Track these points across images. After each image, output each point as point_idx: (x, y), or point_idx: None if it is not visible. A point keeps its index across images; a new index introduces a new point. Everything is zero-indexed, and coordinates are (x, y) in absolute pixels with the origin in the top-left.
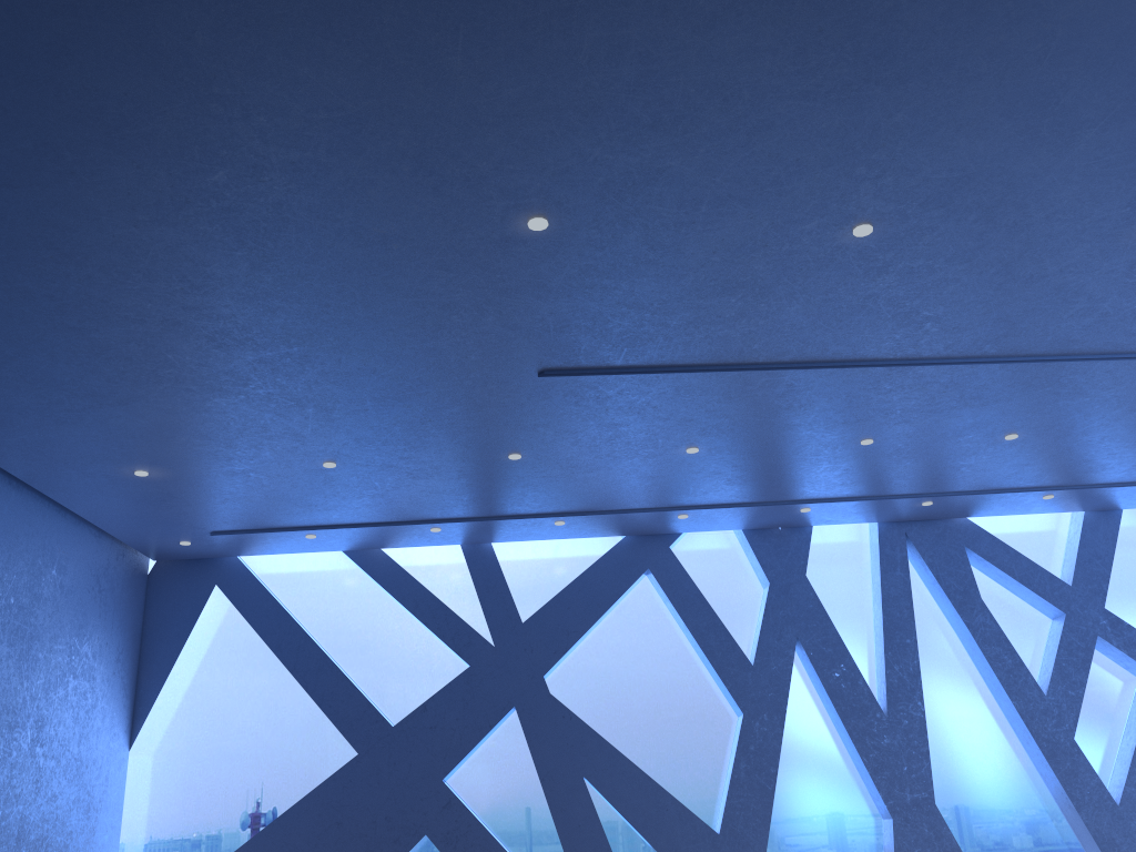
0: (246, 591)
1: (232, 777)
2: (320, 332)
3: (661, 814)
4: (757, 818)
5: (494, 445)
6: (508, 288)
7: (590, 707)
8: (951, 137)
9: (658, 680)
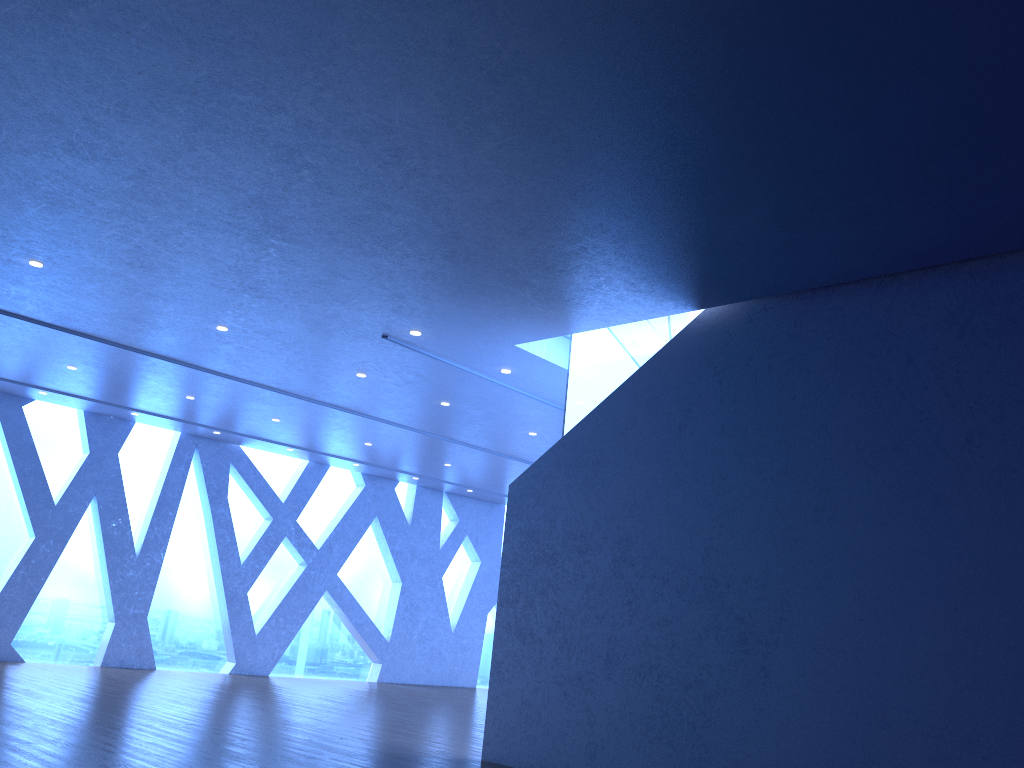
0: None
1: None
2: None
3: None
4: (19, 608)
5: None
6: None
7: None
8: (276, 318)
9: None
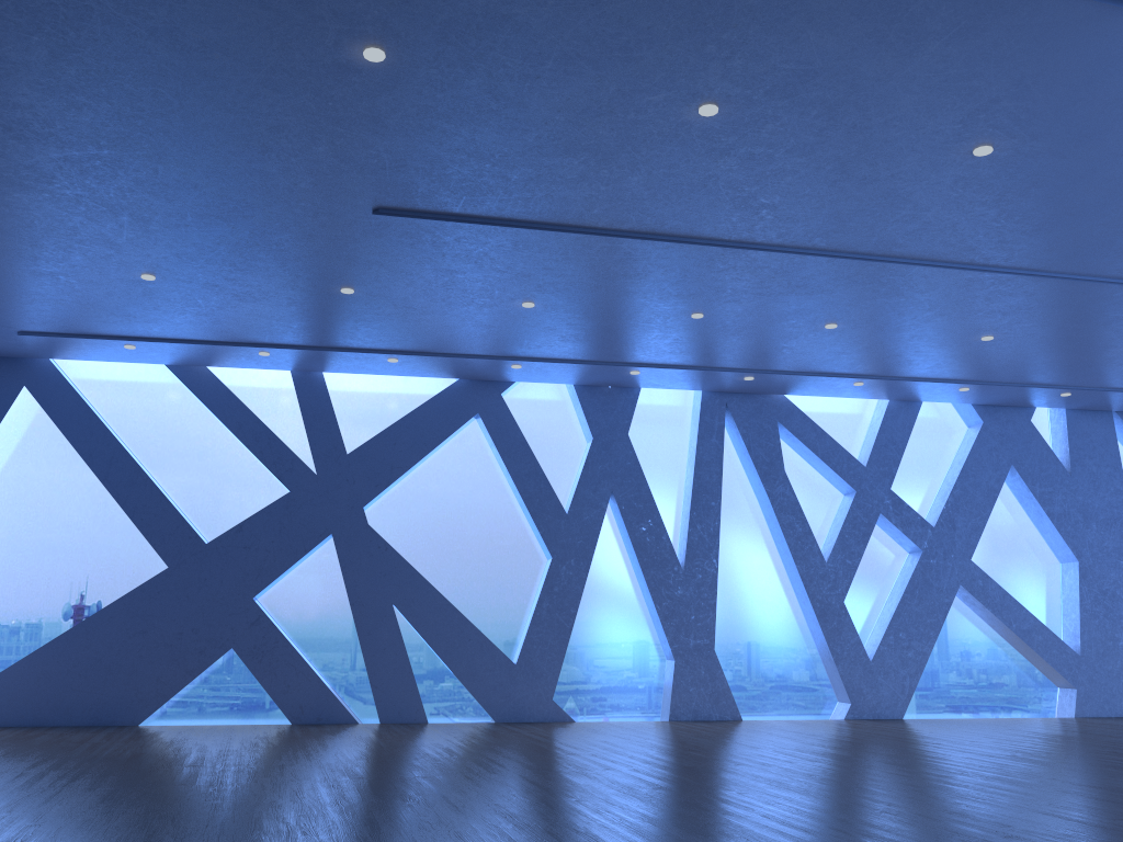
0: (58, 396)
1: (34, 580)
2: (133, 137)
3: (464, 644)
4: (552, 652)
5: (325, 277)
6: (342, 119)
7: (407, 540)
8: (802, 28)
9: (476, 520)
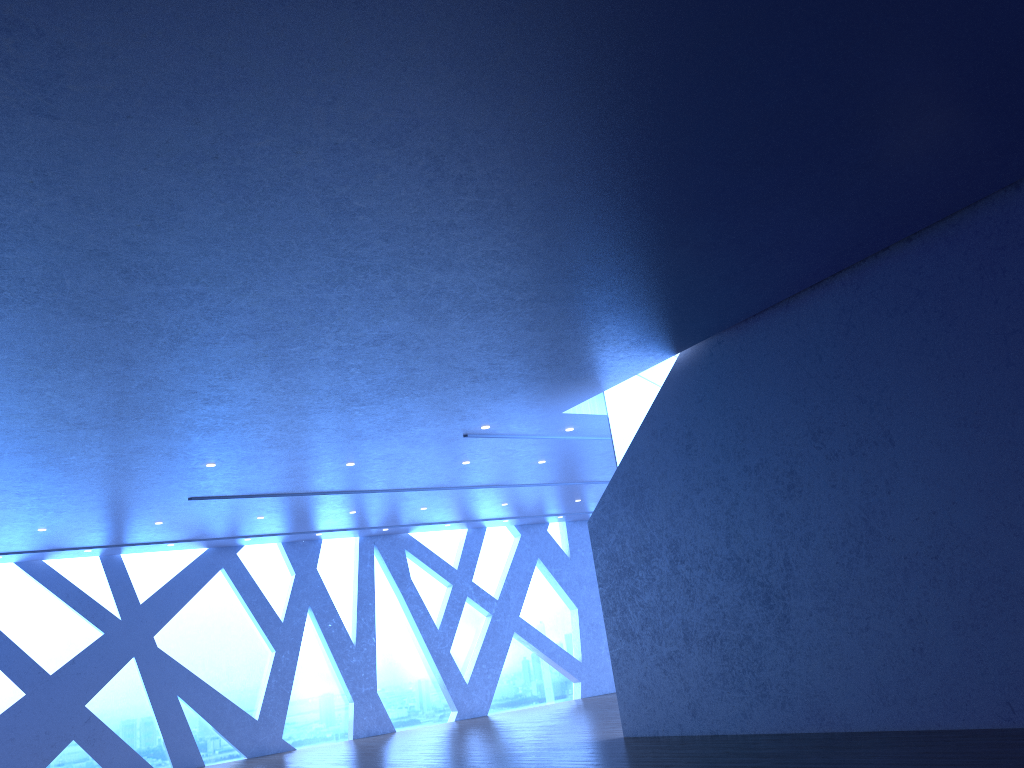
0: None
1: None
2: (81, 490)
3: (224, 712)
4: (280, 709)
5: (149, 519)
6: (187, 478)
7: (182, 652)
8: (383, 447)
9: (225, 634)
